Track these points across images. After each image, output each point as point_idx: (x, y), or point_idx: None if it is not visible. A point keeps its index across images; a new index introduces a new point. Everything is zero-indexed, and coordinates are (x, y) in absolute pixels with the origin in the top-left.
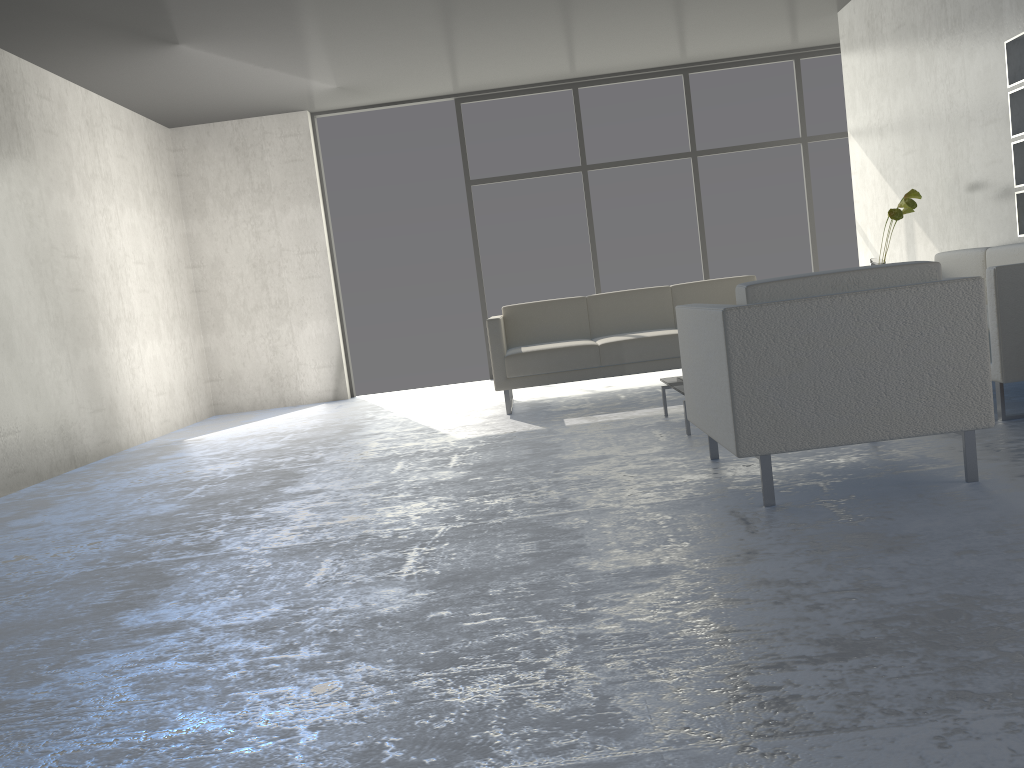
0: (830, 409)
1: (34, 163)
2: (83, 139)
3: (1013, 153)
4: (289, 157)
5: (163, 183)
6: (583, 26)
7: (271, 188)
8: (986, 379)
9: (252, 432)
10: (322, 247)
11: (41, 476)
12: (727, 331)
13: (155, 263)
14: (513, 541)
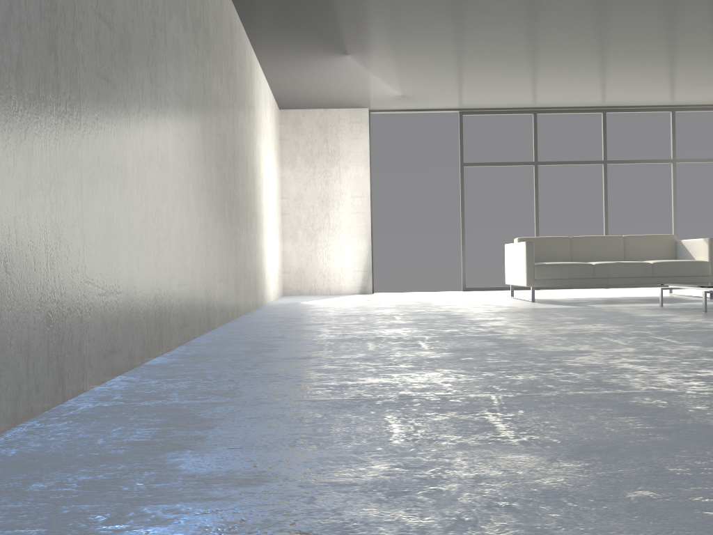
0: None
1: (254, 115)
2: (263, 106)
3: None
4: (353, 135)
5: (277, 142)
6: (574, 74)
7: (339, 154)
8: None
9: (346, 301)
10: (367, 194)
11: (250, 308)
12: None
13: (274, 191)
14: None
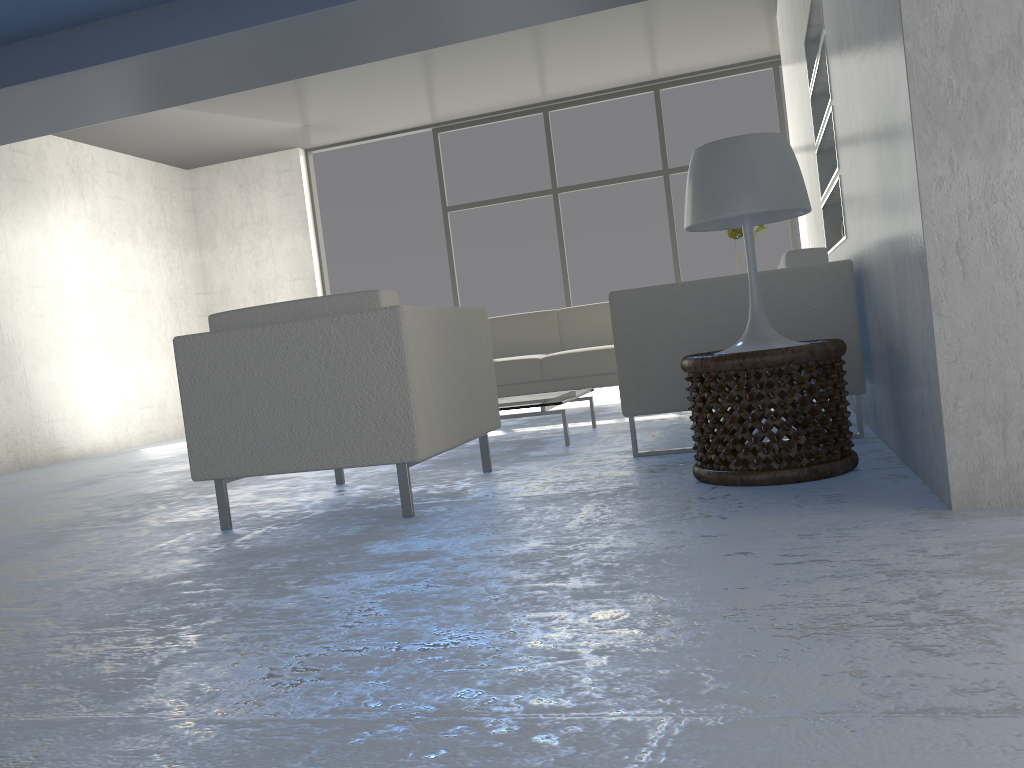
0: (267, 437)
1: None
2: (65, 184)
3: (817, 163)
4: (283, 191)
5: (172, 219)
6: (490, 53)
7: (268, 220)
8: (409, 411)
9: None
10: (311, 274)
11: None
12: (176, 358)
13: (152, 291)
14: (9, 548)
